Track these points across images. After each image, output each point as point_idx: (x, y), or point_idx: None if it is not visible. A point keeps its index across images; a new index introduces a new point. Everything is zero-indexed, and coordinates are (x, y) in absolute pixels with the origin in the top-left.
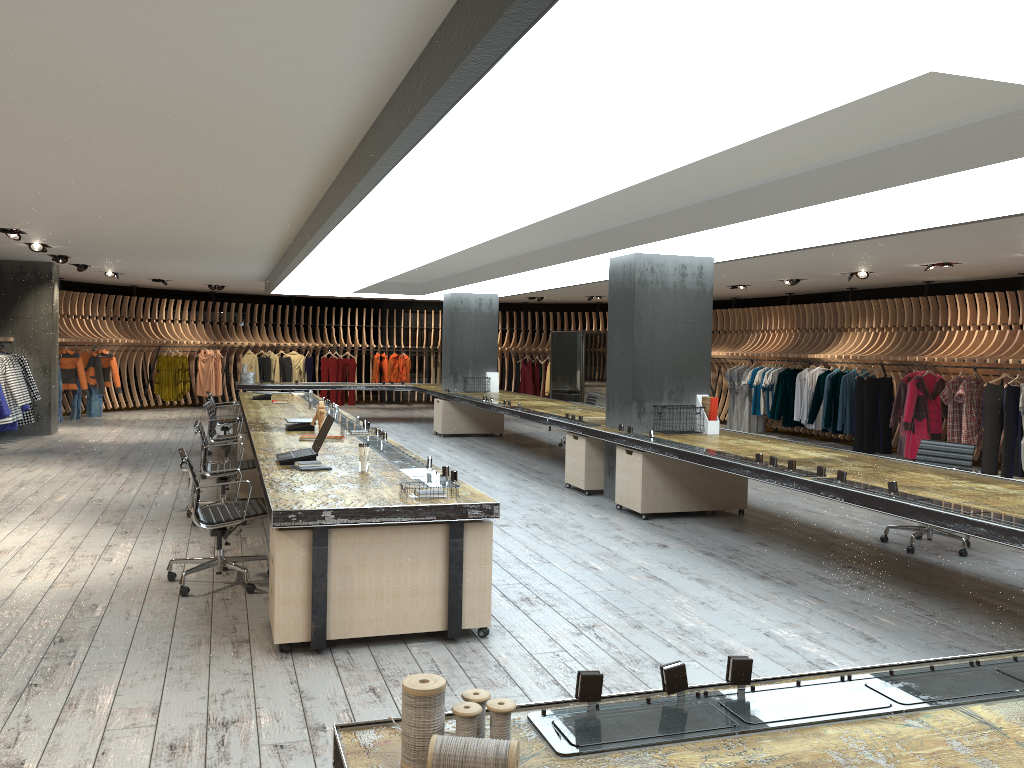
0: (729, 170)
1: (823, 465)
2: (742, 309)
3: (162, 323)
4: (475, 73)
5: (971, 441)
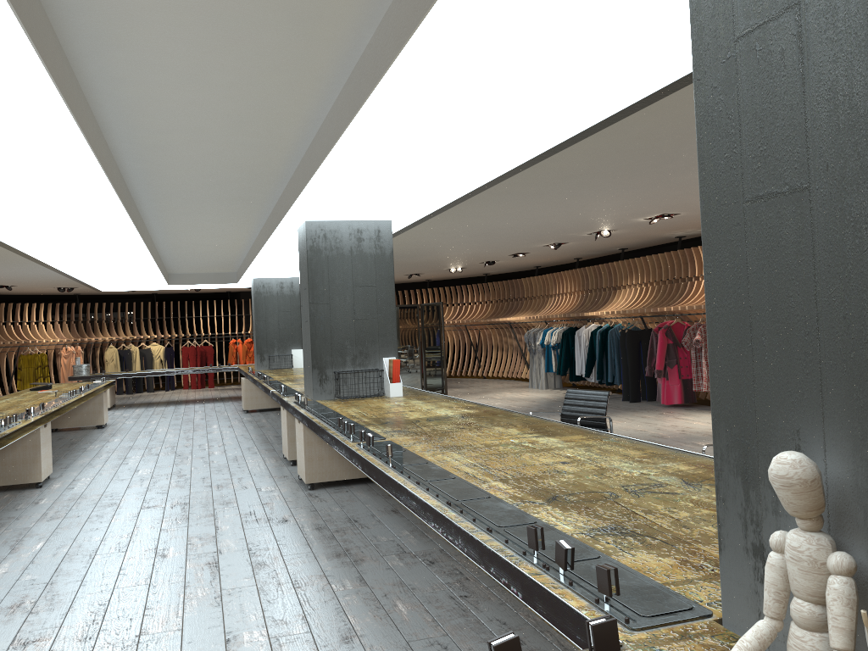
0: (250, 111)
1: (419, 425)
2: (541, 276)
3: (25, 325)
4: None
5: None
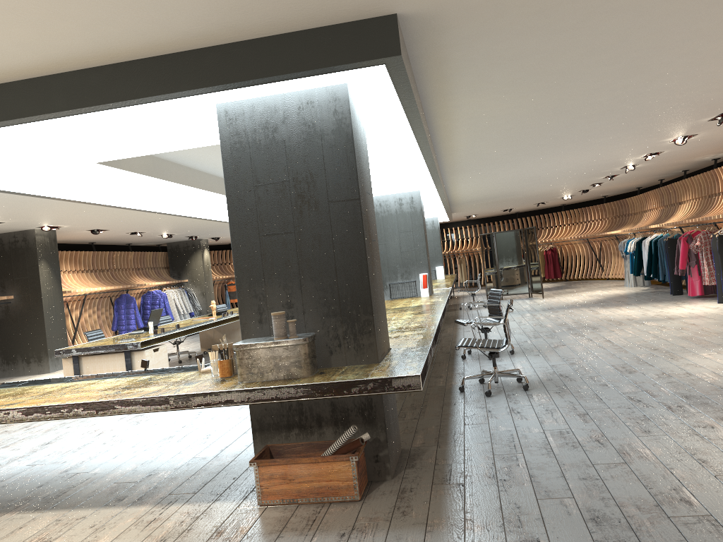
0: None
1: None
2: (638, 196)
3: None
4: (1, 190)
5: (715, 279)
